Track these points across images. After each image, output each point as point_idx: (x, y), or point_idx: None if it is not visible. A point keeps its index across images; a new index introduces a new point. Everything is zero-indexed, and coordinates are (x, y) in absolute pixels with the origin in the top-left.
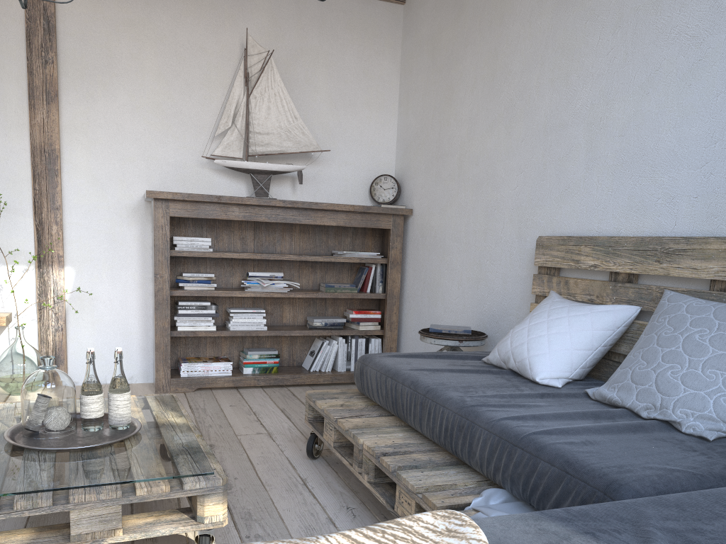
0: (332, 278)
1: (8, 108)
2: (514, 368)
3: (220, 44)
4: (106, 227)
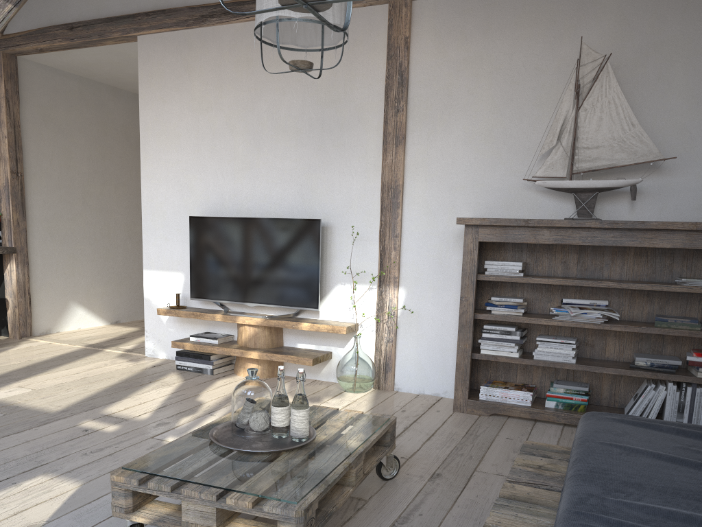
0: (674, 309)
1: (369, 154)
2: None
3: (556, 60)
4: (434, 252)
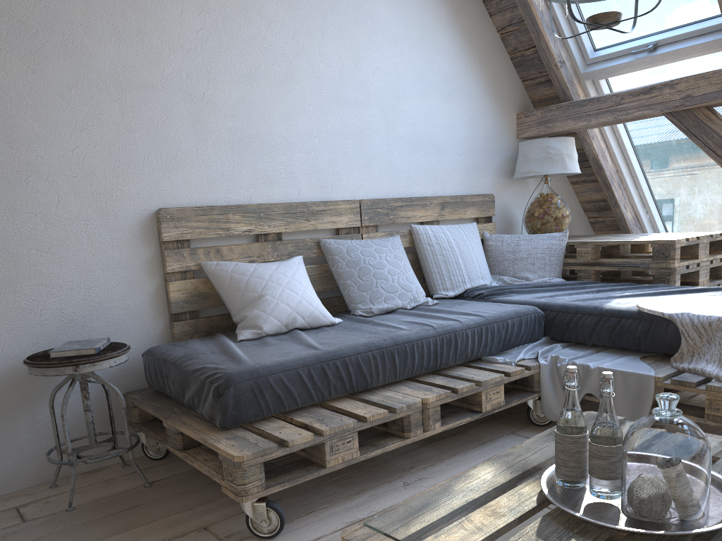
0: None
1: None
2: (302, 325)
3: None
4: None
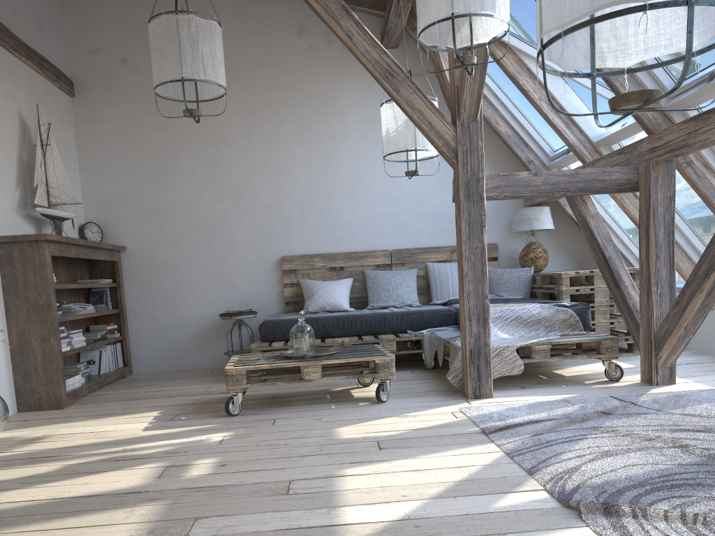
0: (78, 302)
1: None
2: (329, 309)
3: (9, 109)
4: None
